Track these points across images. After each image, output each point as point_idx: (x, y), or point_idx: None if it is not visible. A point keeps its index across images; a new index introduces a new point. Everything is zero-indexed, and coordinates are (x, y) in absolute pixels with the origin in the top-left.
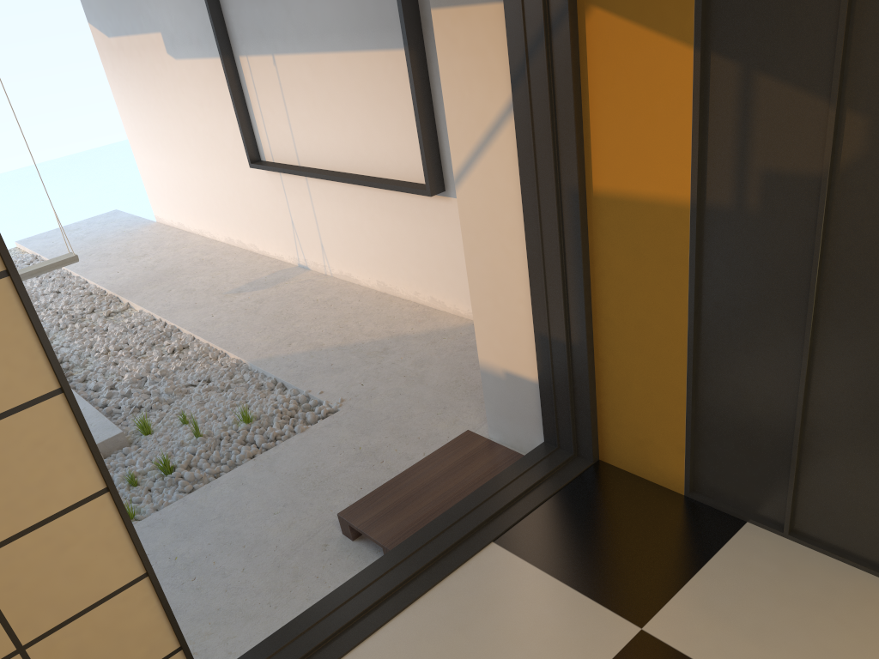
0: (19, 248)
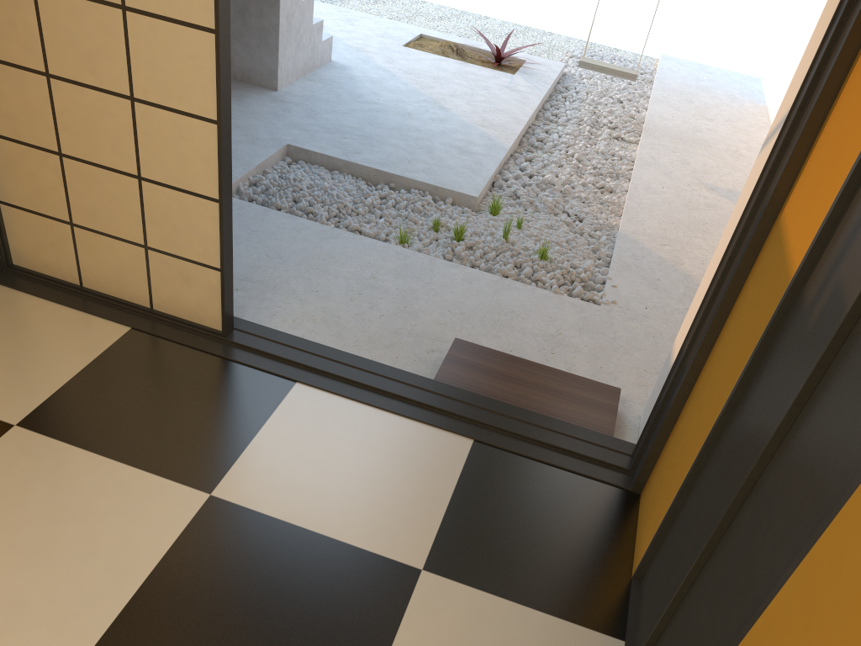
0: (658, 60)
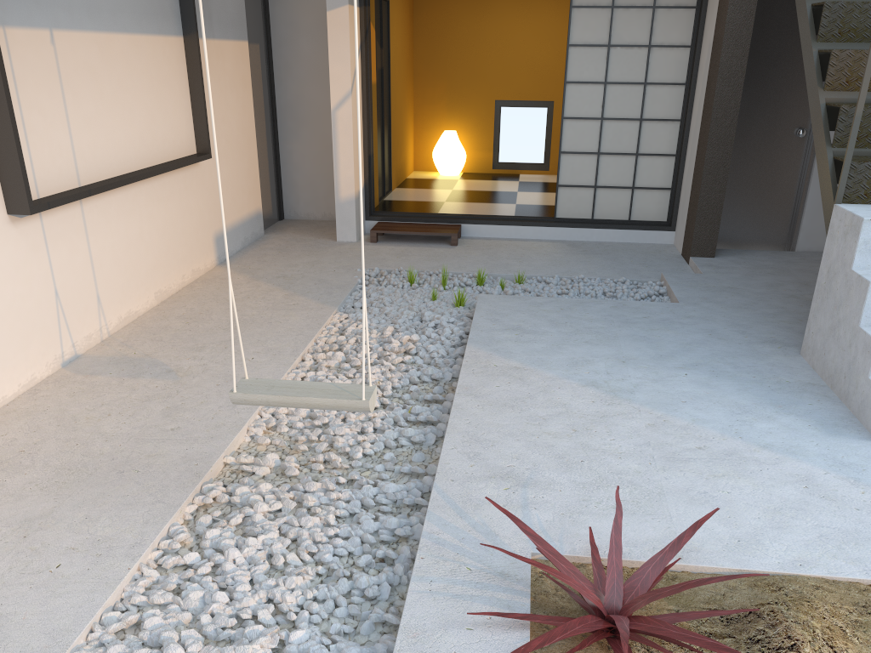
0: None
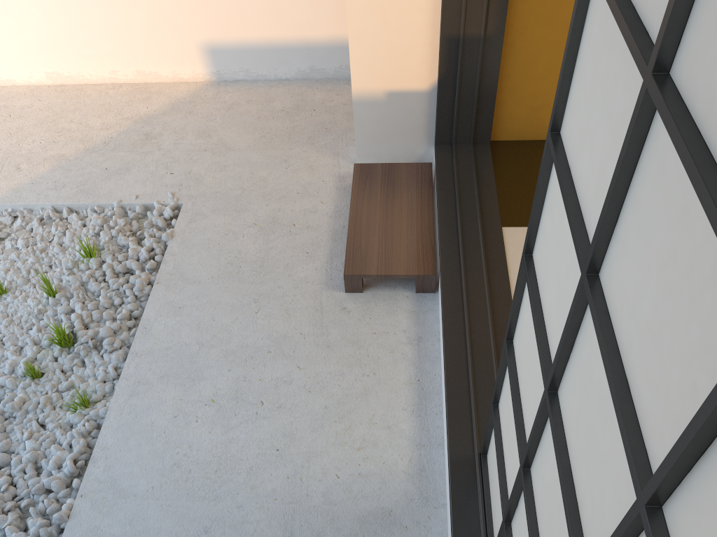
0: None
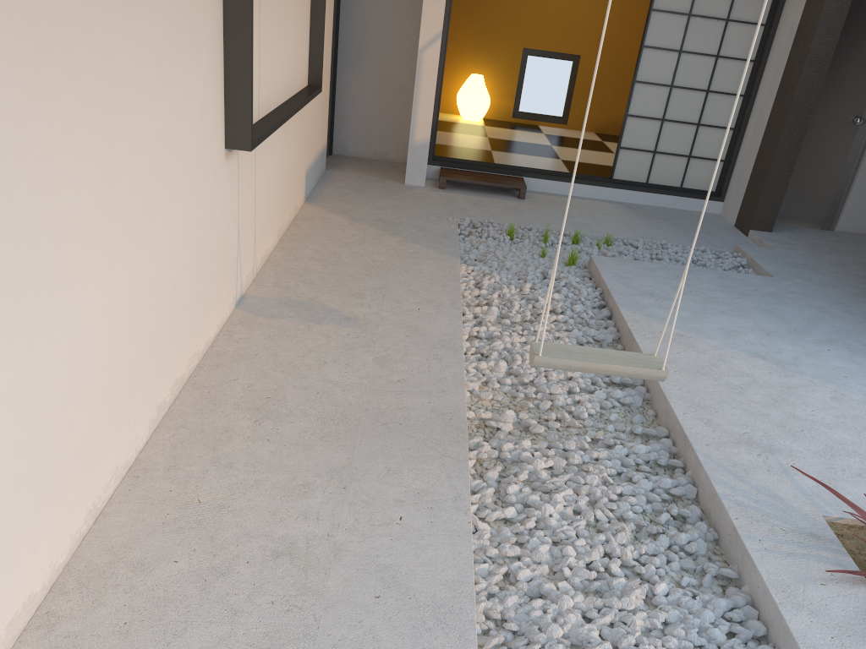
0: None
